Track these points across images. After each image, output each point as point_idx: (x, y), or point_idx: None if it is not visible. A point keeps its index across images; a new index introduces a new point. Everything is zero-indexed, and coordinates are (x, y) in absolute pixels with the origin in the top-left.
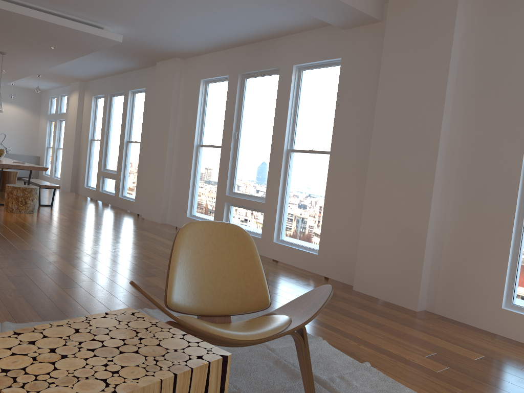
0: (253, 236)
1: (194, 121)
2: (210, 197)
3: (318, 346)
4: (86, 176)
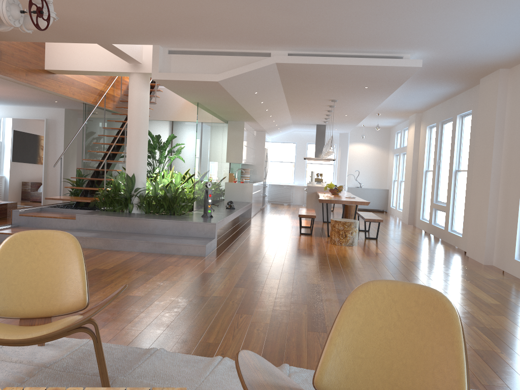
0: None
1: None
2: None
3: None
4: (421, 208)
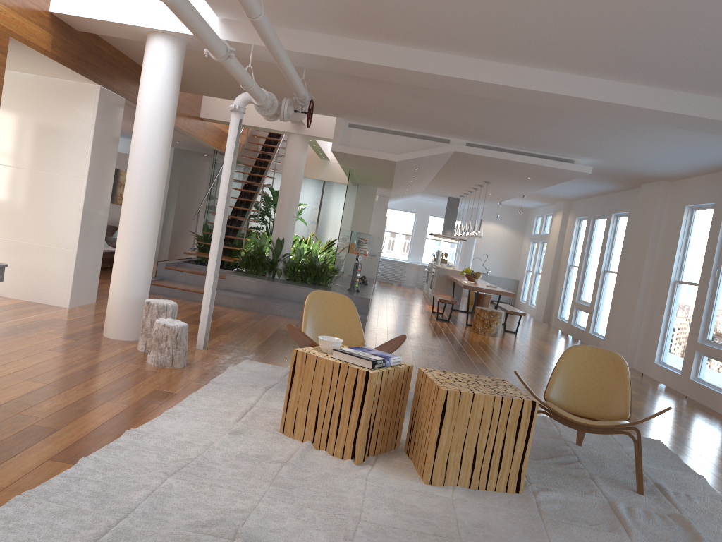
0: (721, 393)
1: (673, 253)
2: (682, 343)
3: (692, 479)
4: (560, 306)
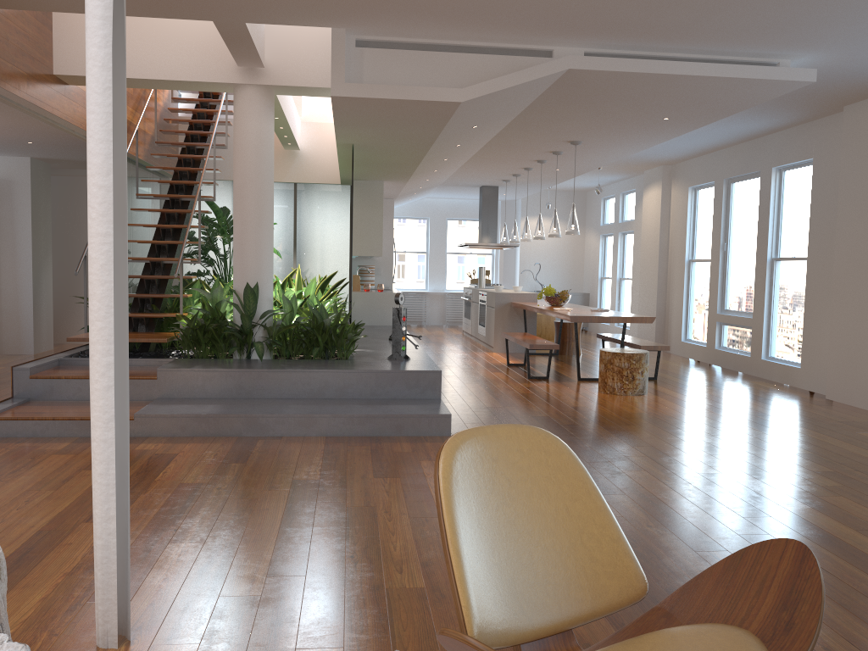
0: None
1: None
2: None
3: None
4: (683, 322)
